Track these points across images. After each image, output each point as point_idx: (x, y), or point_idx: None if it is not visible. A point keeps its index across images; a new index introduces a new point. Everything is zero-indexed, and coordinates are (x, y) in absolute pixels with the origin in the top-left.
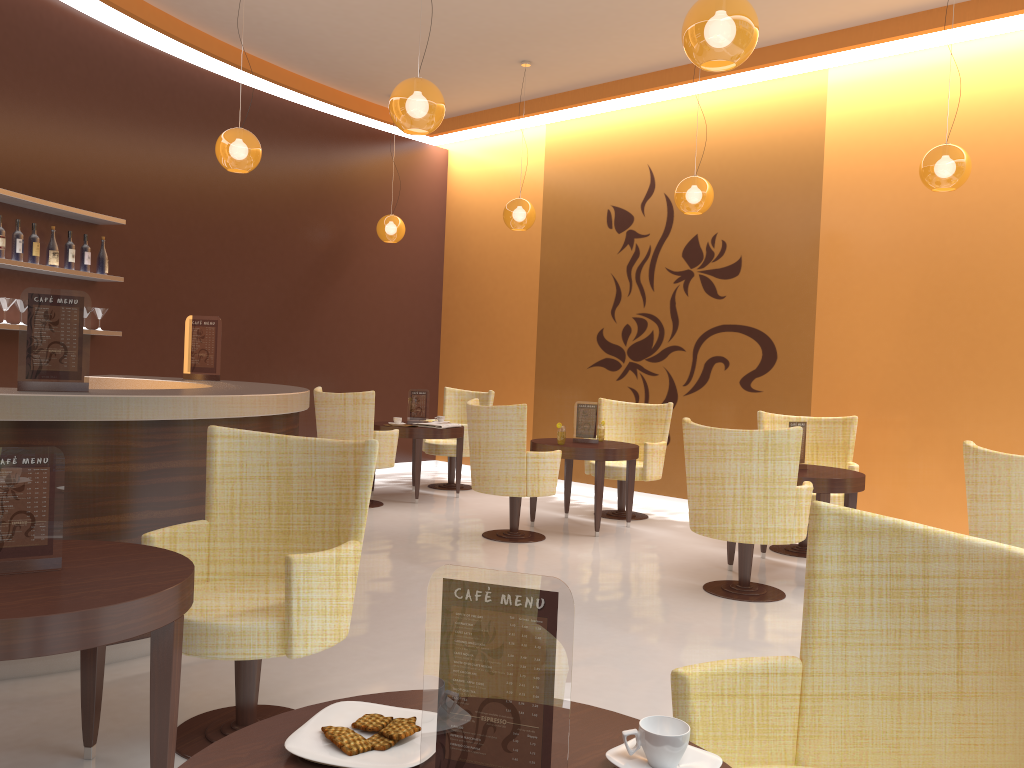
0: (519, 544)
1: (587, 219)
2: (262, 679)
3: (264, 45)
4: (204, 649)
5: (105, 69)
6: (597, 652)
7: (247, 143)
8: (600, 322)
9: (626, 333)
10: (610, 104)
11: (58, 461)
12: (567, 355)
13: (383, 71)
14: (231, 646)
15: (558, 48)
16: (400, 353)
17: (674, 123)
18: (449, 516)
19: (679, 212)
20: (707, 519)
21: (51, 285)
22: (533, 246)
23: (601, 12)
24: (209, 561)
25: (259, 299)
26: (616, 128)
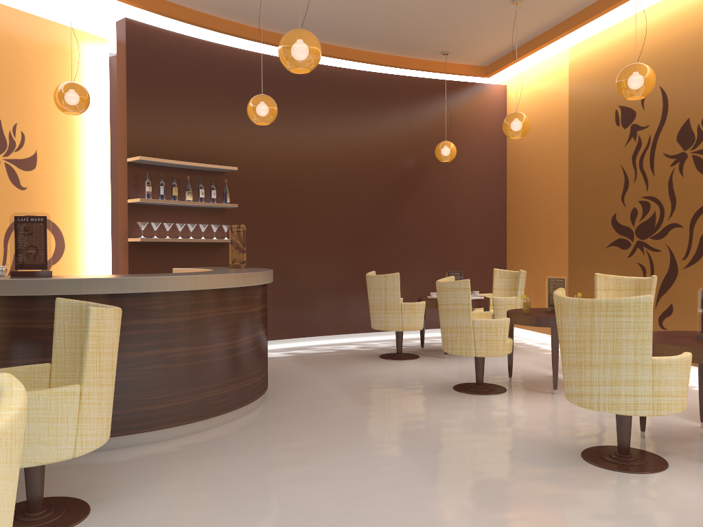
0: (473, 396)
1: (600, 121)
2: (114, 480)
3: (332, 36)
4: None
5: (226, 73)
6: (379, 498)
7: (262, 103)
8: (613, 208)
9: (633, 215)
10: (609, 18)
11: None
12: (590, 238)
13: (420, 35)
14: None
15: None
16: (470, 244)
17: (665, 21)
18: (453, 369)
19: (672, 101)
20: (568, 385)
21: (193, 213)
22: (563, 150)
23: None
24: None
25: (350, 212)
26: (619, 38)
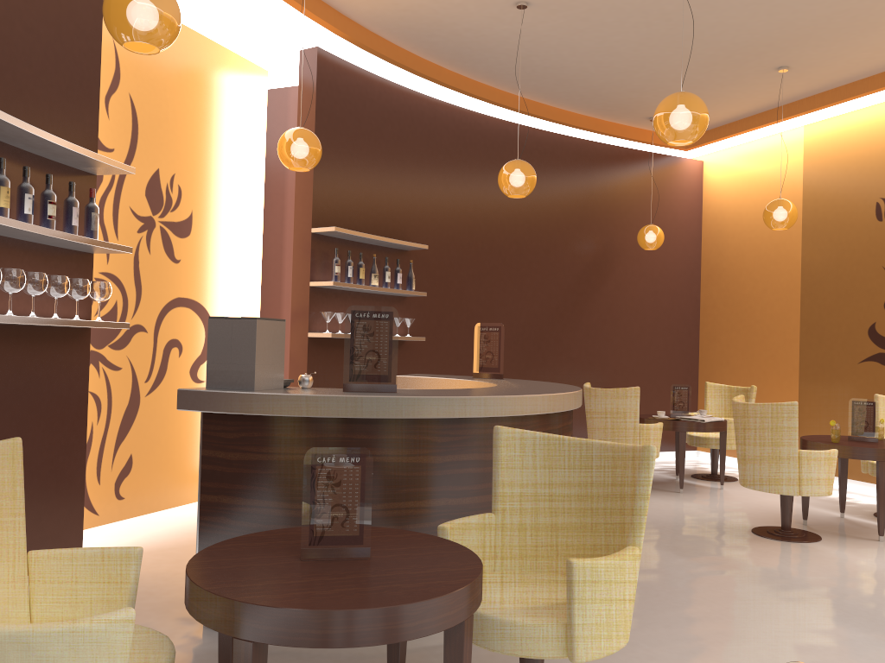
0: (793, 544)
1: (852, 213)
2: None
3: (537, 88)
4: (491, 642)
5: (412, 125)
6: None
7: (524, 172)
8: (871, 316)
9: None
10: (876, 97)
11: (367, 460)
12: (834, 350)
13: (641, 96)
14: (516, 643)
15: (818, 49)
16: (660, 350)
17: None
18: (715, 508)
19: None
20: None
21: (373, 301)
22: (793, 244)
23: (867, 5)
24: (495, 552)
25: (534, 306)
26: (883, 120)
